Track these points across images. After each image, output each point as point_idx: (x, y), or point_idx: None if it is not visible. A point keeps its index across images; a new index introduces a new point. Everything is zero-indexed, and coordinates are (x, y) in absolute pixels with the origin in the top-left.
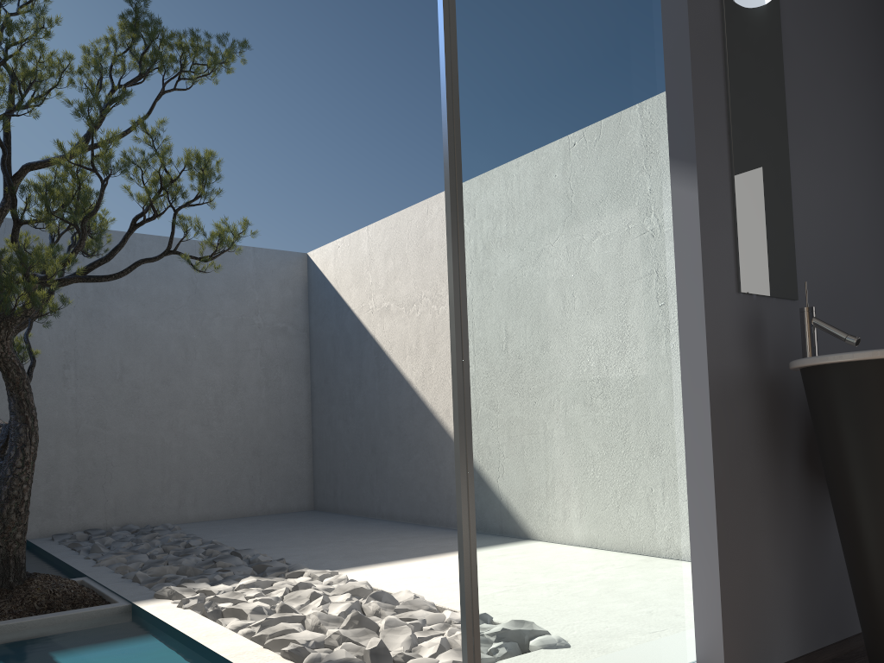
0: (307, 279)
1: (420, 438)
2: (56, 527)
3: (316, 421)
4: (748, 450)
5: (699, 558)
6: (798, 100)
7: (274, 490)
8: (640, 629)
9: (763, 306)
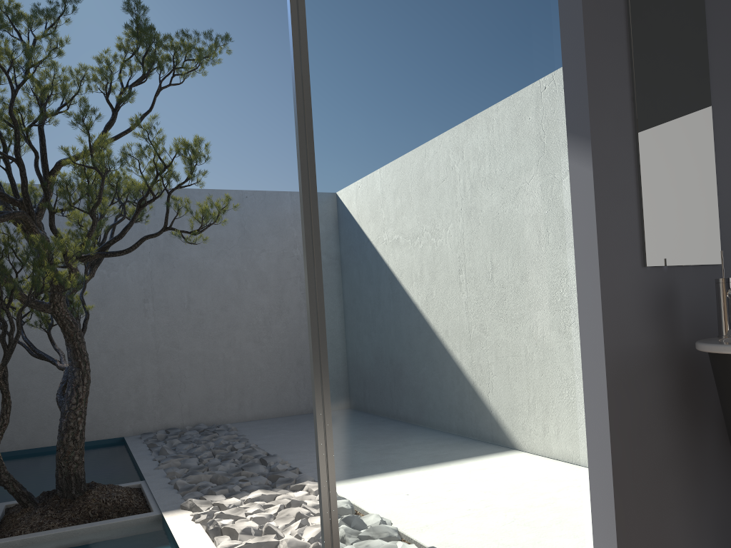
0: None
1: None
2: (145, 426)
3: None
4: (655, 427)
5: (600, 538)
6: (725, 49)
7: None
8: None
9: (676, 277)
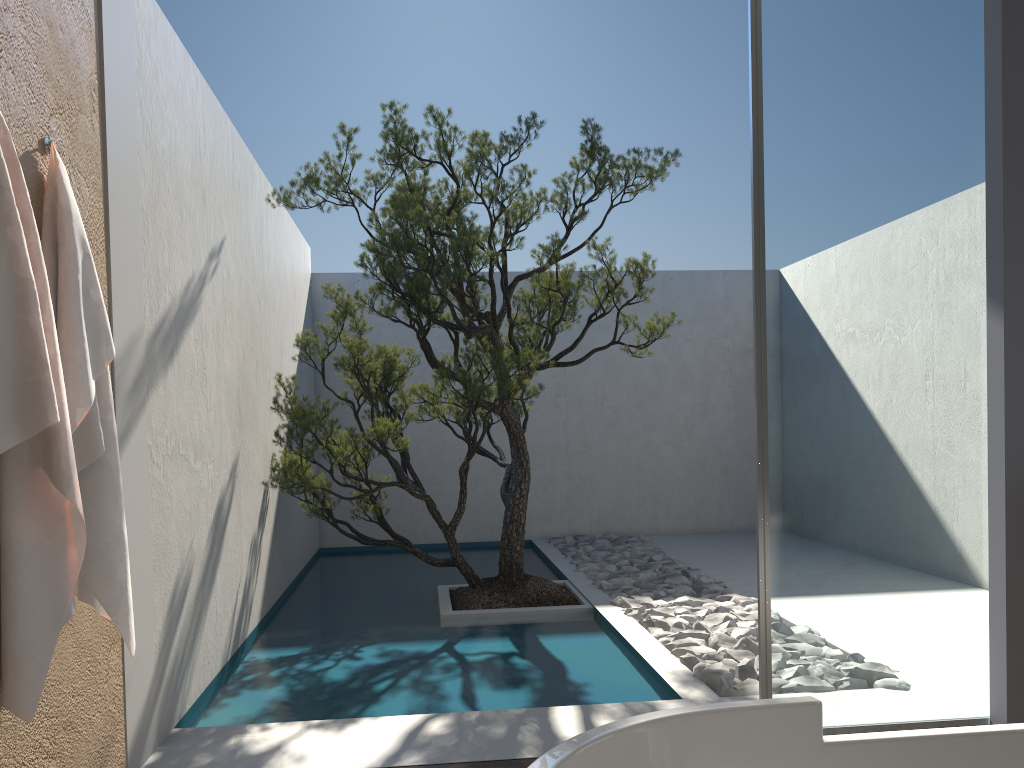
0: None
1: None
2: (552, 531)
3: None
4: None
5: (994, 634)
6: None
7: (742, 509)
8: (927, 682)
9: None
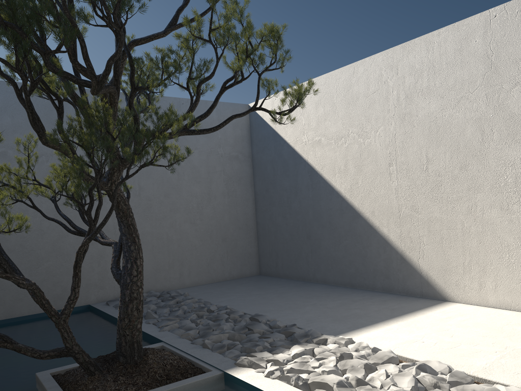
0: (249, 122)
1: (349, 230)
2: (106, 295)
3: (259, 217)
4: None
5: None
6: None
7: (236, 263)
8: None
9: None
